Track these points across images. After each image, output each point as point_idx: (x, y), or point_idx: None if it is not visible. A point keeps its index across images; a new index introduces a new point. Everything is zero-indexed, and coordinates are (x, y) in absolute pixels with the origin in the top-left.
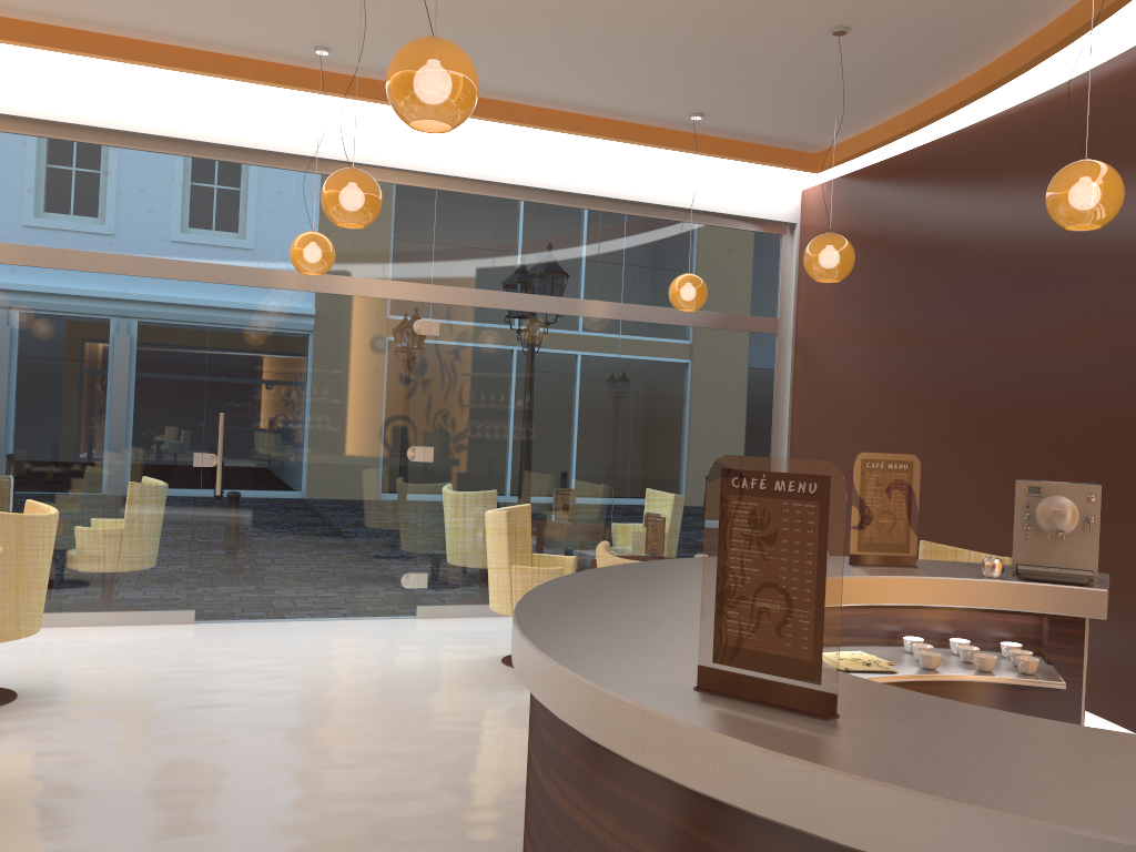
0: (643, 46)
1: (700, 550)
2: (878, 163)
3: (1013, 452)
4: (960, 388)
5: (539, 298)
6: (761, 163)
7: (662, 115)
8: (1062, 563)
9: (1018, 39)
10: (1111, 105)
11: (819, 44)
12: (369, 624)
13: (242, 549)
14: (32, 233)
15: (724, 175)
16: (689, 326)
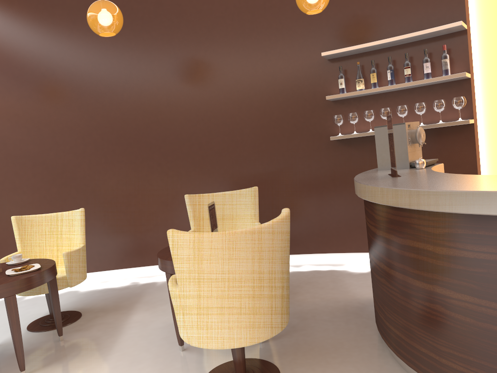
0: None
1: None
2: None
3: (156, 147)
4: (106, 118)
5: None
6: None
7: None
8: (417, 158)
9: None
10: None
11: None
12: None
13: None
14: None
15: None
16: None
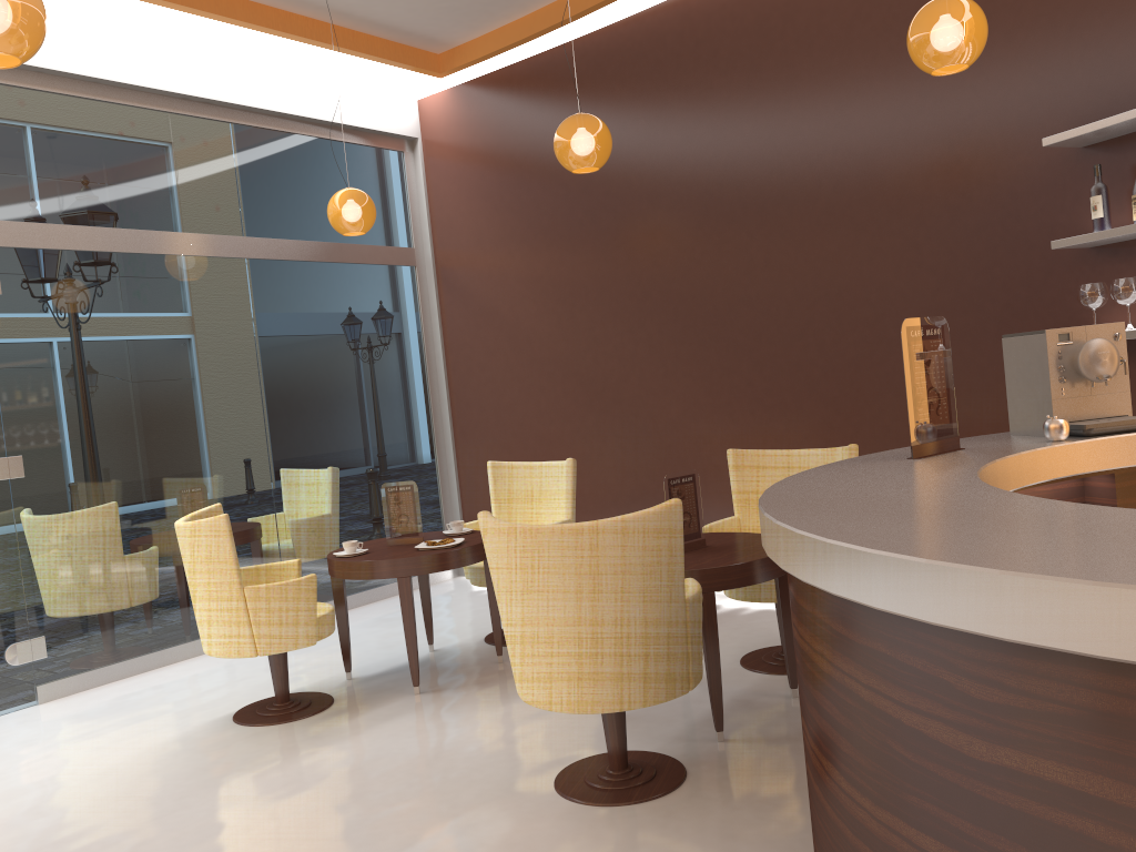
0: None
1: (377, 527)
2: (519, 62)
3: (745, 349)
4: (667, 294)
5: (139, 234)
6: (386, 62)
7: None
8: (1100, 412)
9: None
10: None
11: None
12: None
13: None
14: None
15: (337, 78)
16: (325, 262)
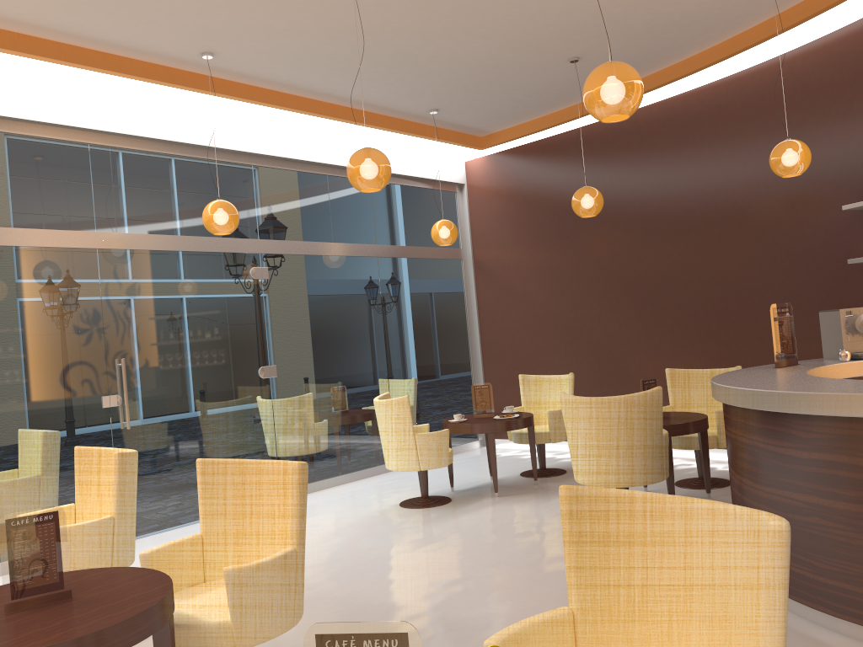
0: (449, 63)
1: (441, 413)
2: (531, 143)
3: (669, 312)
4: (621, 280)
5: (328, 245)
6: (454, 143)
7: (410, 110)
8: None
9: (657, 69)
10: (714, 109)
11: (553, 67)
12: None
13: (150, 472)
14: None
15: (424, 152)
16: (415, 258)
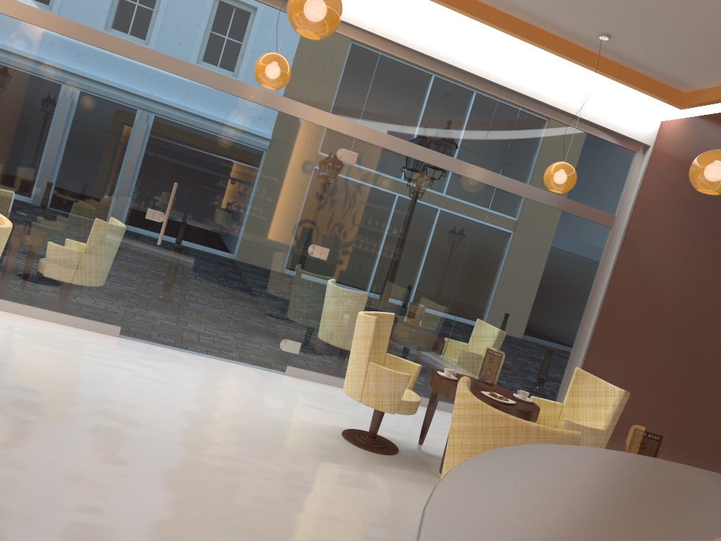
0: None
1: (509, 377)
2: None
3: None
4: None
5: (438, 155)
6: (640, 90)
7: (576, 30)
8: None
9: None
10: None
11: None
12: (248, 371)
13: (167, 290)
14: (64, 7)
15: (605, 94)
16: (546, 205)
